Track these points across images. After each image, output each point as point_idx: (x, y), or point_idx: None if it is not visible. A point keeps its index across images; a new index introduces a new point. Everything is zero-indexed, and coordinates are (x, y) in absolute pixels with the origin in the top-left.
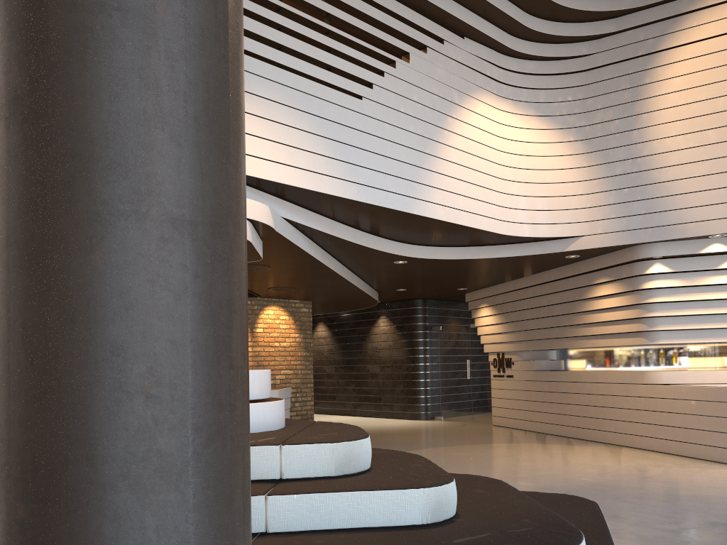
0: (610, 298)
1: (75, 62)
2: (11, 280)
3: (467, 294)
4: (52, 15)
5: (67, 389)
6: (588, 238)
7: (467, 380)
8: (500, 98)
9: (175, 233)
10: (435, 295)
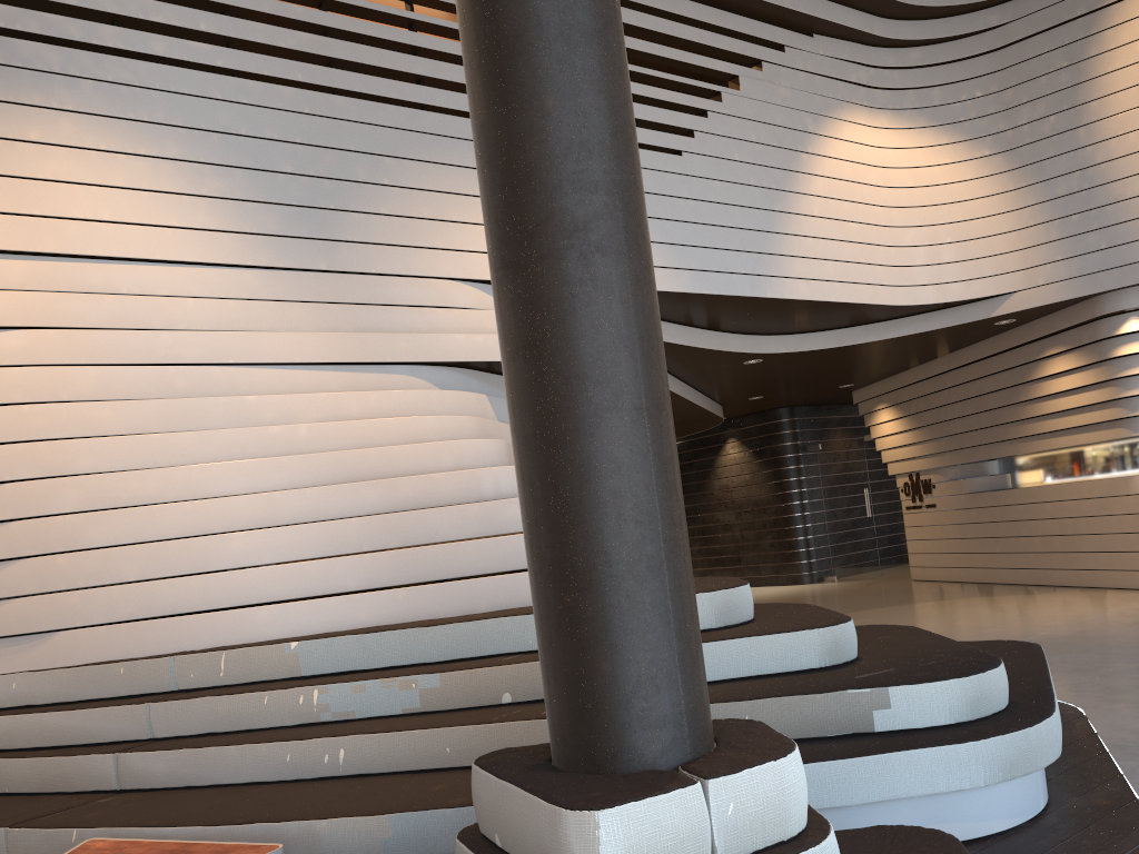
0: (1069, 375)
1: (569, 318)
2: (541, 458)
3: (855, 393)
4: (551, 290)
5: (588, 521)
6: (1024, 293)
7: (867, 518)
8: (875, 111)
9: (639, 416)
10: (807, 399)
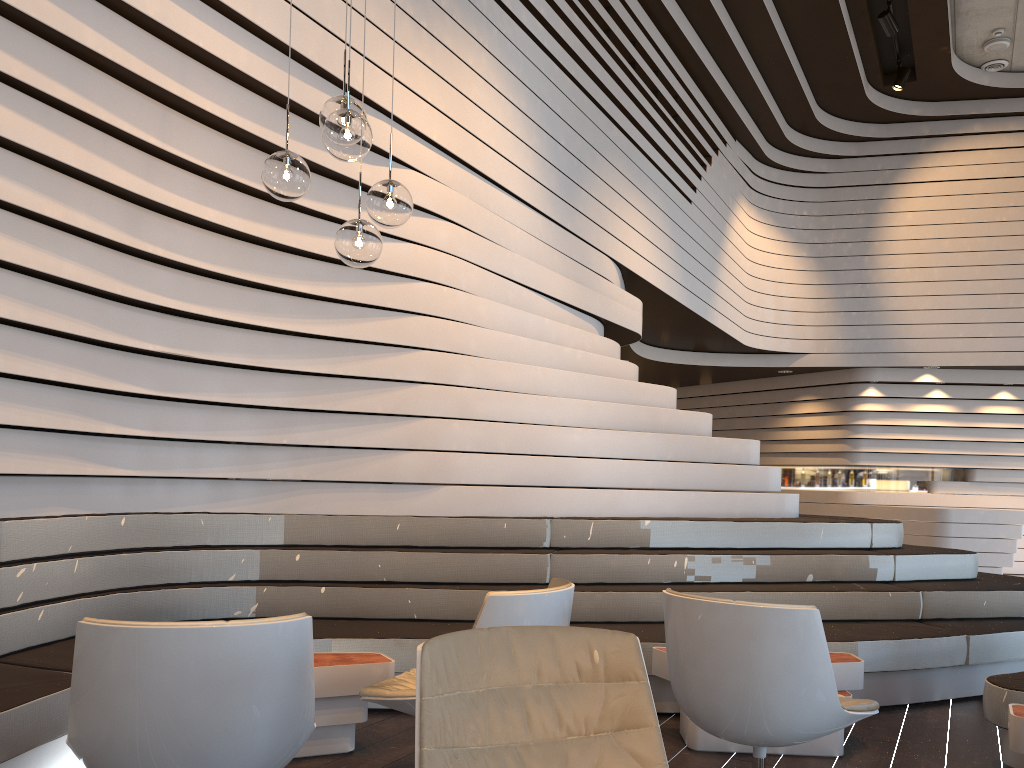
0: (812, 416)
1: None
2: None
3: None
4: None
5: None
6: (813, 356)
7: None
8: (750, 205)
9: None
10: None
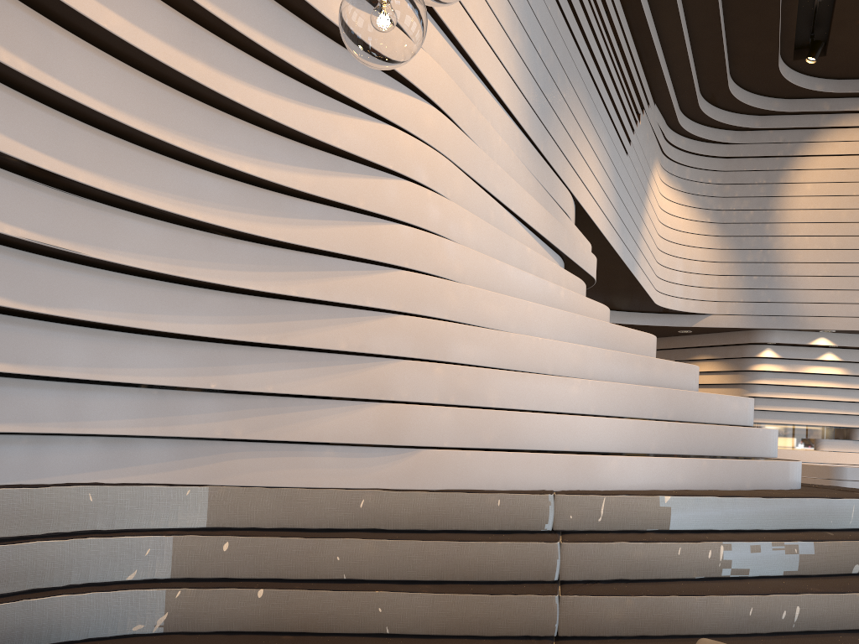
0: (708, 375)
1: None
2: None
3: None
4: None
5: None
6: (716, 317)
7: None
8: (662, 169)
9: None
10: None
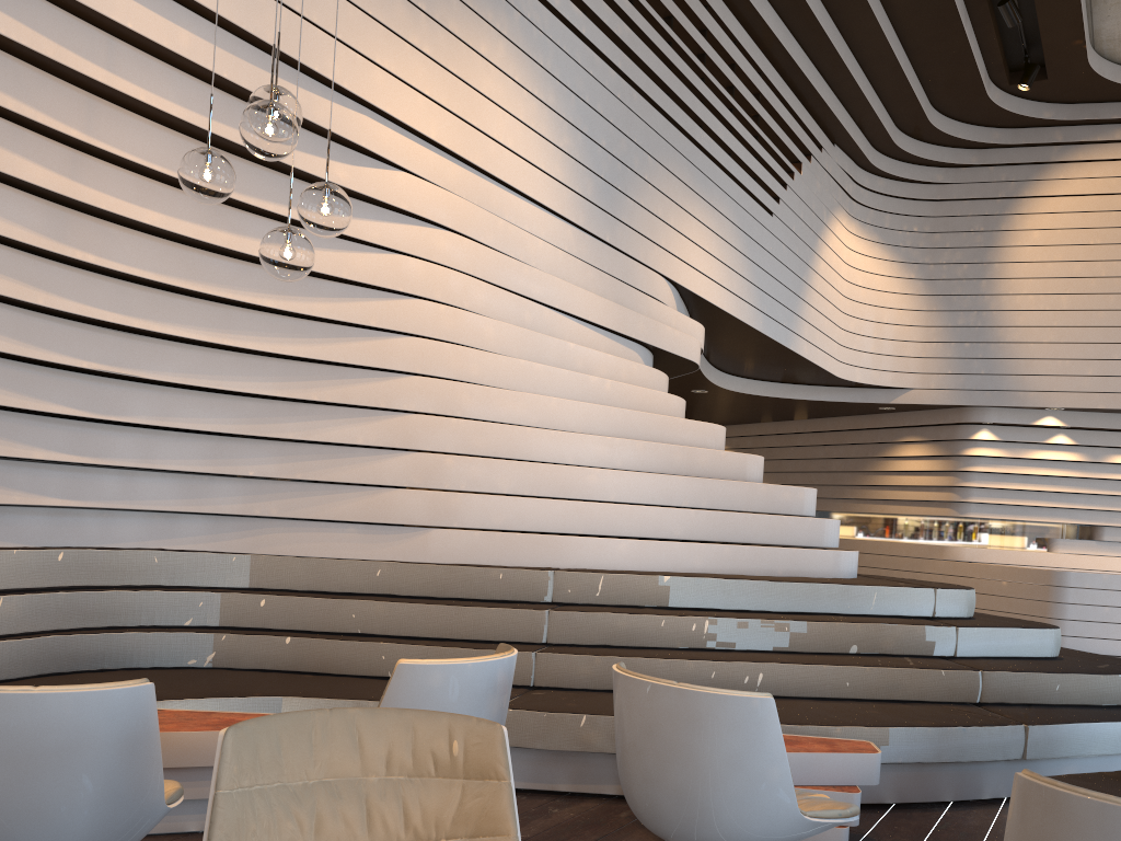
0: (917, 460)
1: None
2: None
3: None
4: None
5: None
6: (918, 392)
7: None
8: (850, 218)
9: None
10: None
